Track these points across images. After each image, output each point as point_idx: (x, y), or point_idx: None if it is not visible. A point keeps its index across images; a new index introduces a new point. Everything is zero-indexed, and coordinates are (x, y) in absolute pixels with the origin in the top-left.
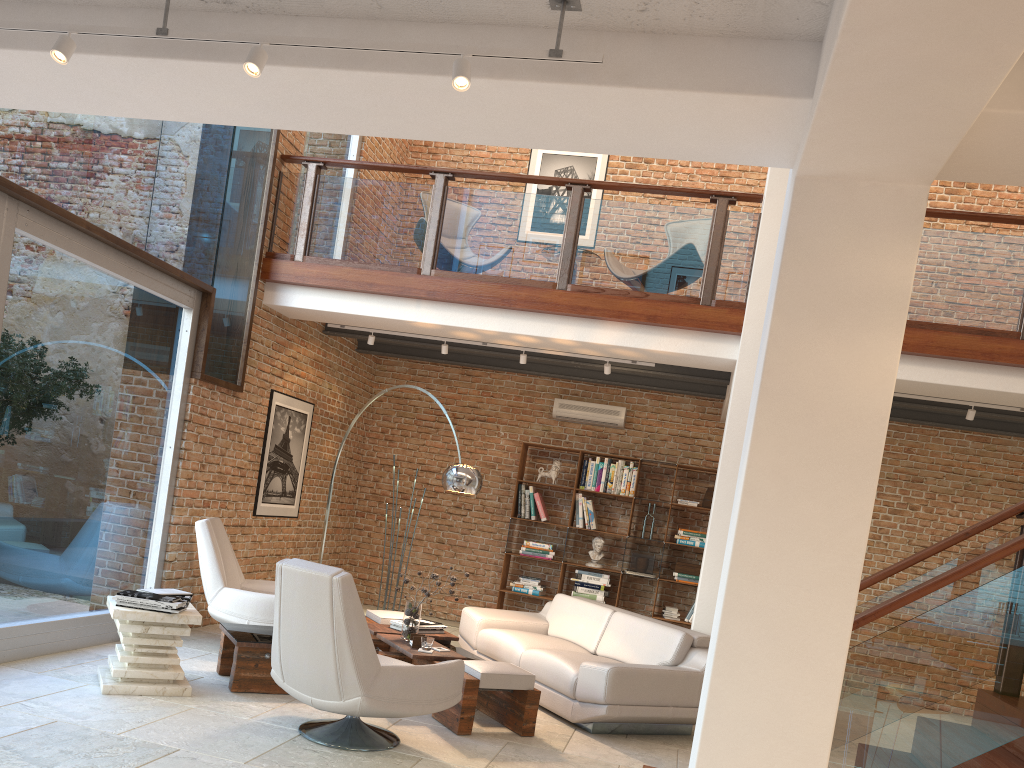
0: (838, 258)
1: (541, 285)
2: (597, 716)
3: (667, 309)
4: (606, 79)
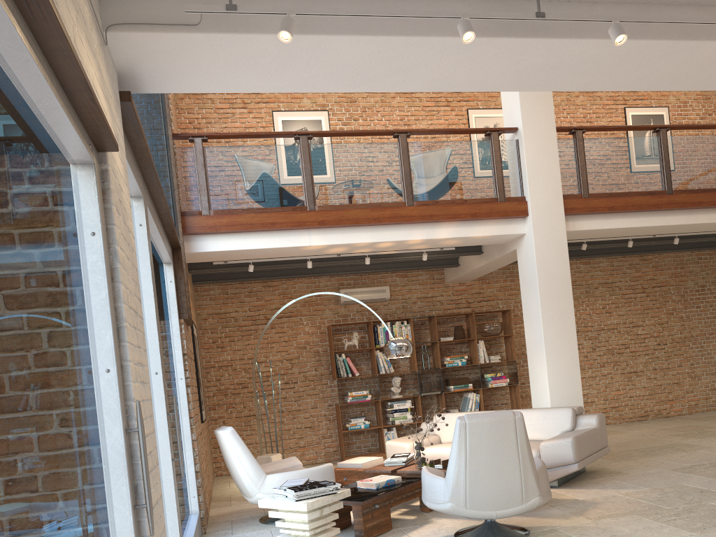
0: None
1: (396, 205)
2: (569, 473)
3: (482, 208)
4: None
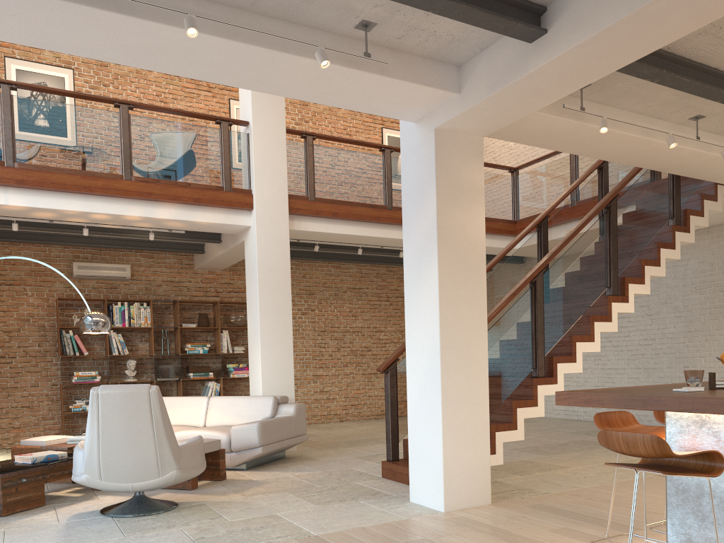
0: (457, 170)
1: (112, 176)
2: (255, 456)
3: (205, 194)
4: (374, 70)
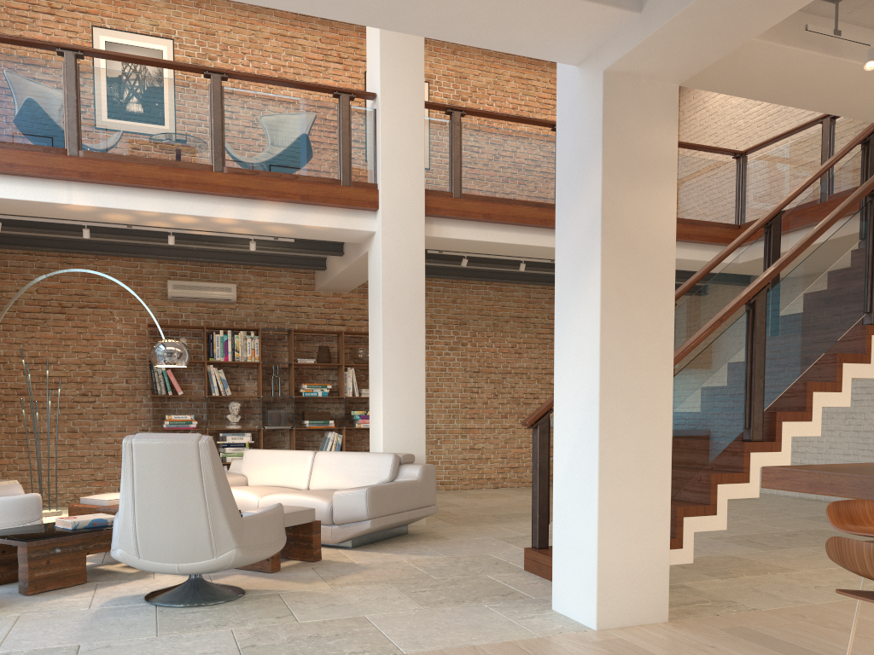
0: (635, 134)
1: (198, 167)
2: (362, 531)
3: (317, 189)
4: None
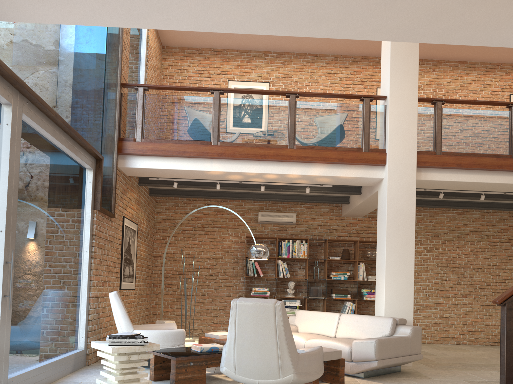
0: None
1: (280, 147)
2: (371, 368)
3: (348, 155)
4: None
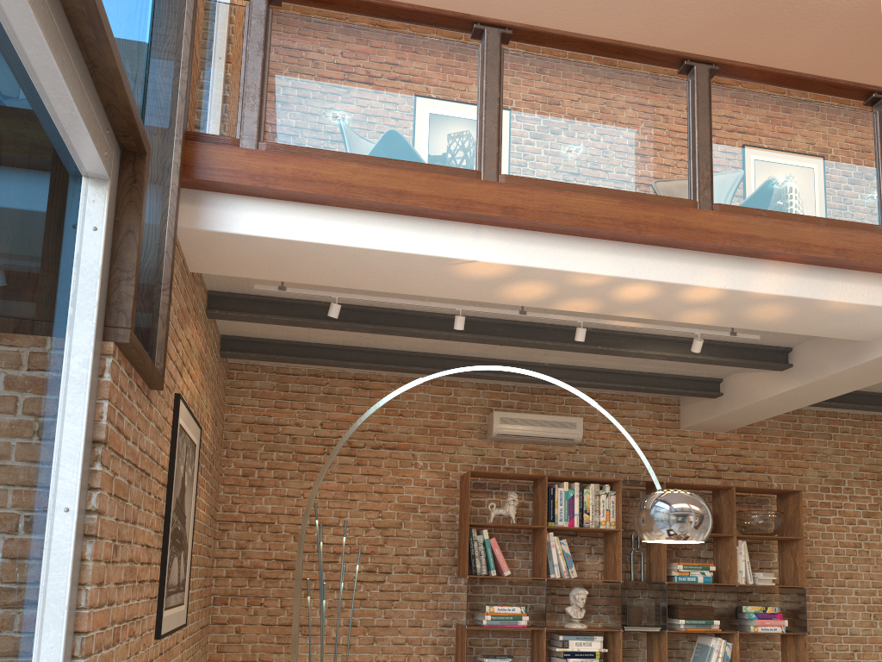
0: None
1: (676, 204)
2: None
3: (858, 240)
4: None
